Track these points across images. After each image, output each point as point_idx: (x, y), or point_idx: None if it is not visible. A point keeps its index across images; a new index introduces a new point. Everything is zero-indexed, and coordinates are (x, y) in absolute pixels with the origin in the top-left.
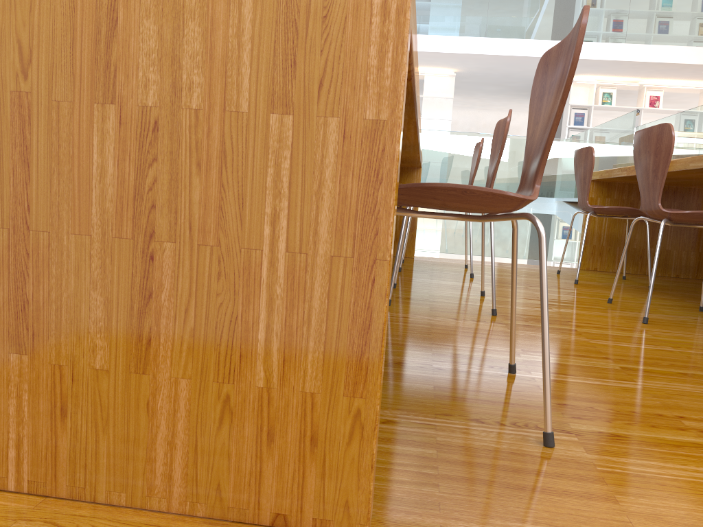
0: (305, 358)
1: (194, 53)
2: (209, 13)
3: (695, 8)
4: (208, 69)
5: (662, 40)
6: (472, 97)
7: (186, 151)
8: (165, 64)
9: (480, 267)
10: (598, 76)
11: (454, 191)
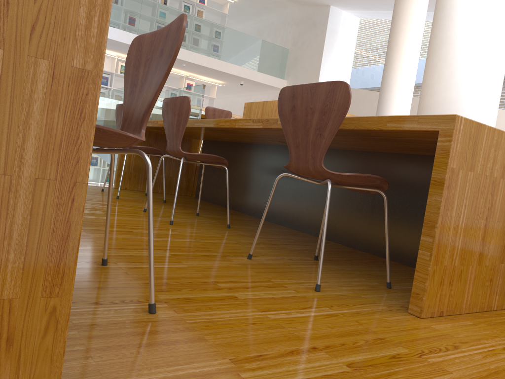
0: (4, 269)
1: None
2: None
3: None
4: None
5: None
6: None
7: None
8: None
9: None
10: (118, 53)
11: None
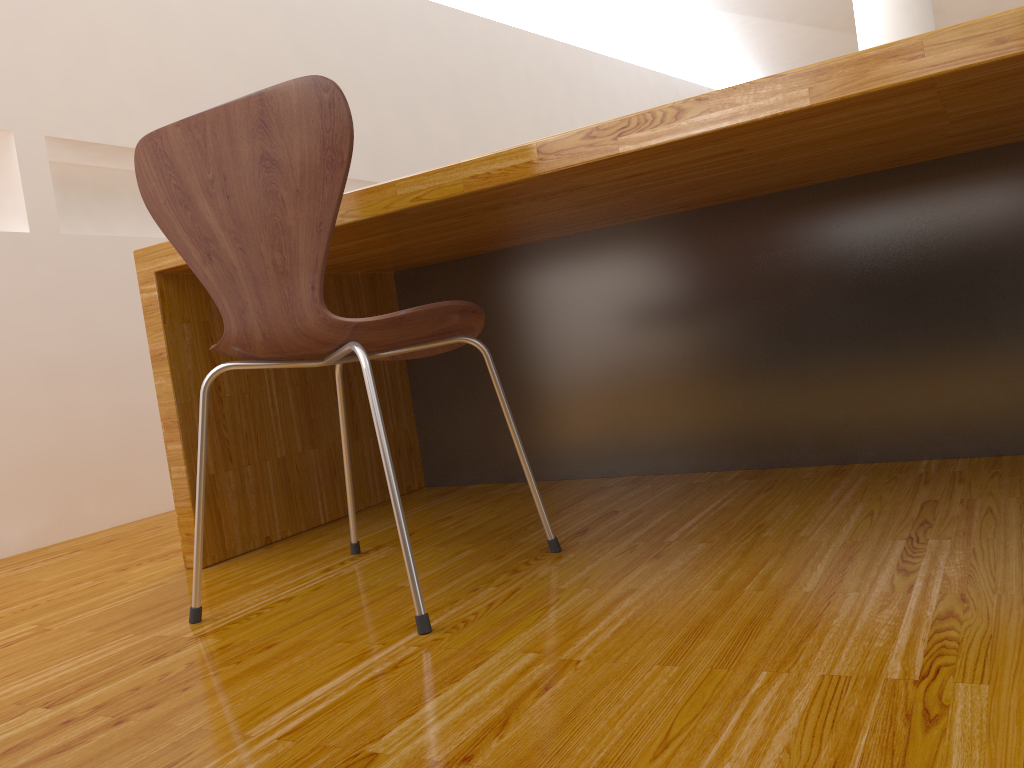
0: None
1: None
2: None
3: None
4: None
5: None
6: None
7: None
8: None
9: None
10: None
11: None
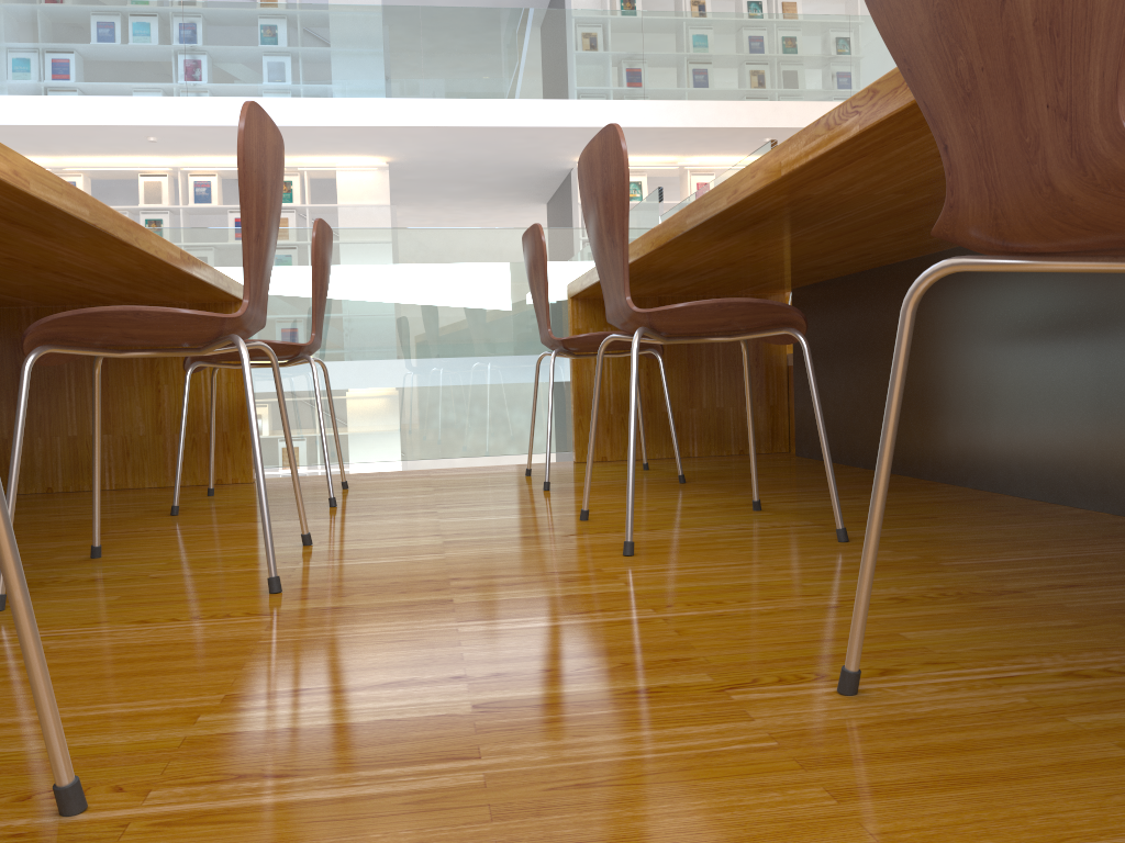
0: None
1: None
2: None
3: (738, 44)
4: None
5: (699, 94)
6: (432, 207)
7: None
8: None
9: (380, 482)
10: None
11: None
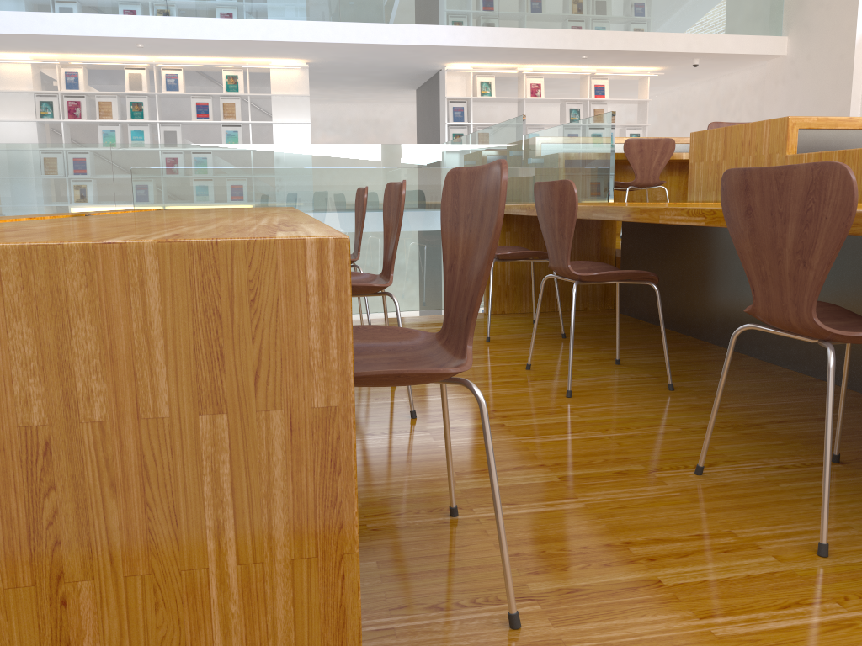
0: None
1: (89, 355)
2: (102, 307)
3: None
4: (110, 373)
5: (538, 23)
6: (331, 89)
7: (94, 472)
8: (50, 372)
9: None
10: (473, 63)
11: (386, 377)
